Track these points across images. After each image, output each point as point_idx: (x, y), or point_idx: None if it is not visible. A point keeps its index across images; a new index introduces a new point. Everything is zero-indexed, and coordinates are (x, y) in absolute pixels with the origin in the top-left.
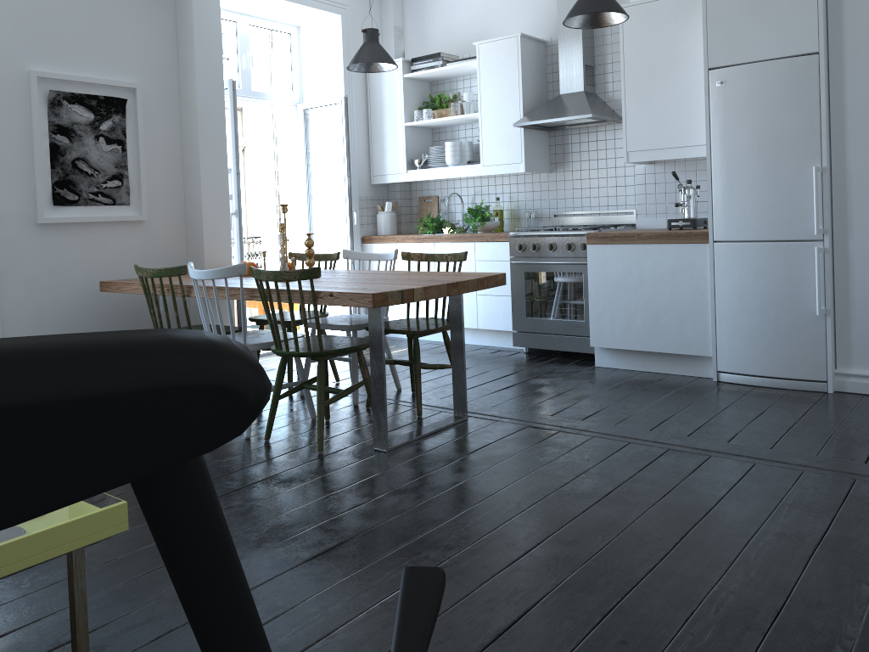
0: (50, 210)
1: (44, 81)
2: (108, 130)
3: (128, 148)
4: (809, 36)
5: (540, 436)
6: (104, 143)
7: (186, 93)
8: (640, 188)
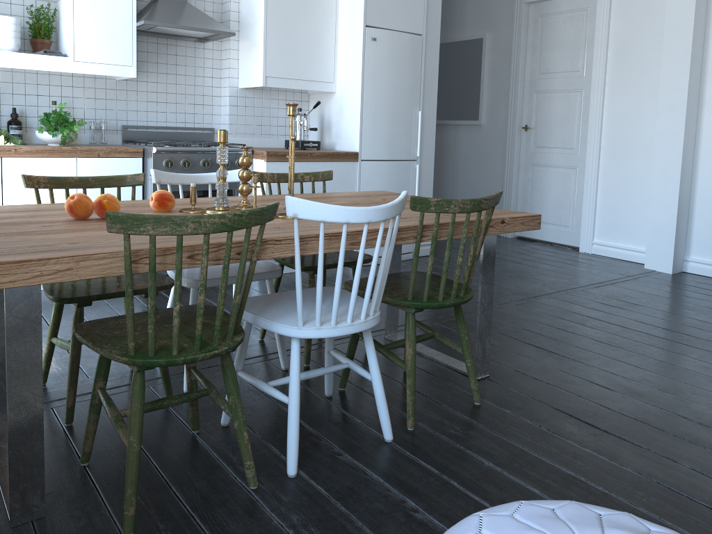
0: None
1: None
2: None
3: None
4: (419, 23)
5: (469, 325)
6: None
7: None
8: (232, 109)
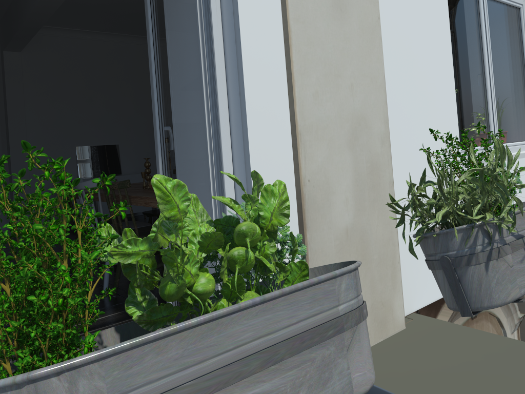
0: None
1: None
2: None
3: None
4: None
5: None
6: None
7: None
8: None
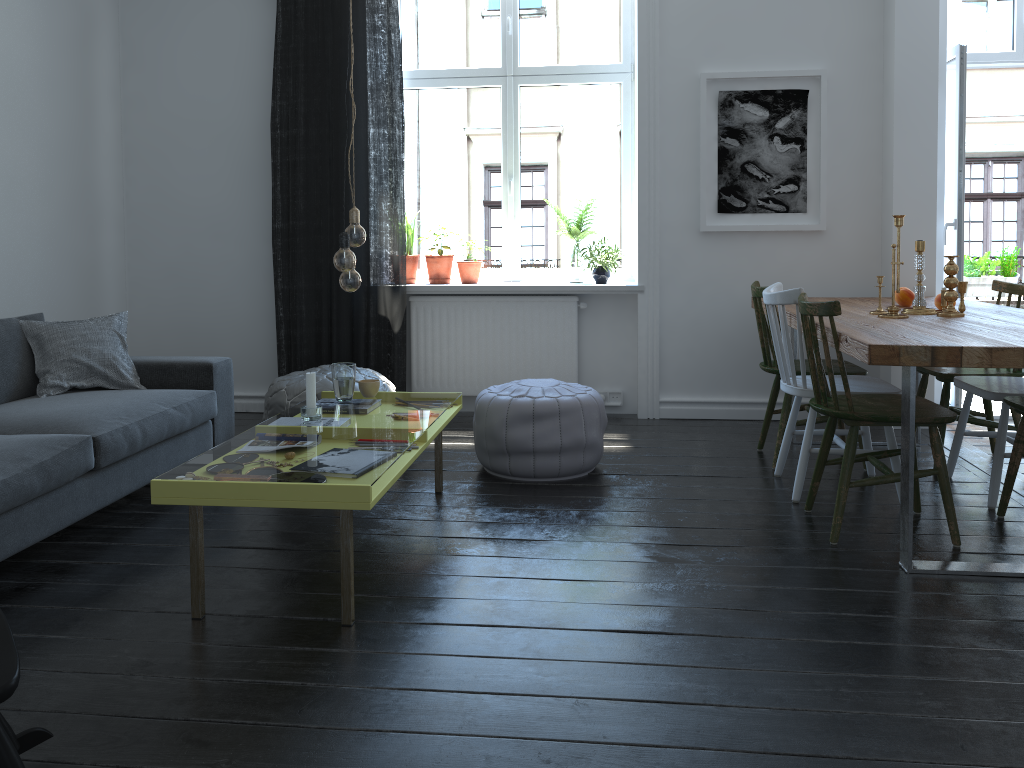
0: (714, 218)
1: (715, 82)
2: (784, 128)
3: (808, 147)
4: None
5: None
6: (779, 143)
7: (886, 73)
8: None
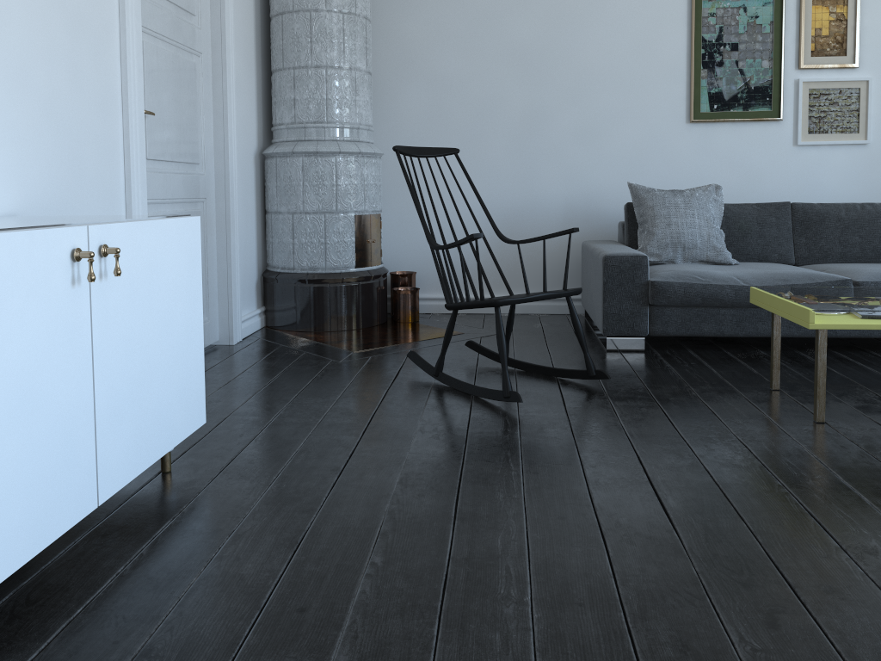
0: None
1: None
2: None
3: None
4: None
5: None
6: None
7: None
8: None
